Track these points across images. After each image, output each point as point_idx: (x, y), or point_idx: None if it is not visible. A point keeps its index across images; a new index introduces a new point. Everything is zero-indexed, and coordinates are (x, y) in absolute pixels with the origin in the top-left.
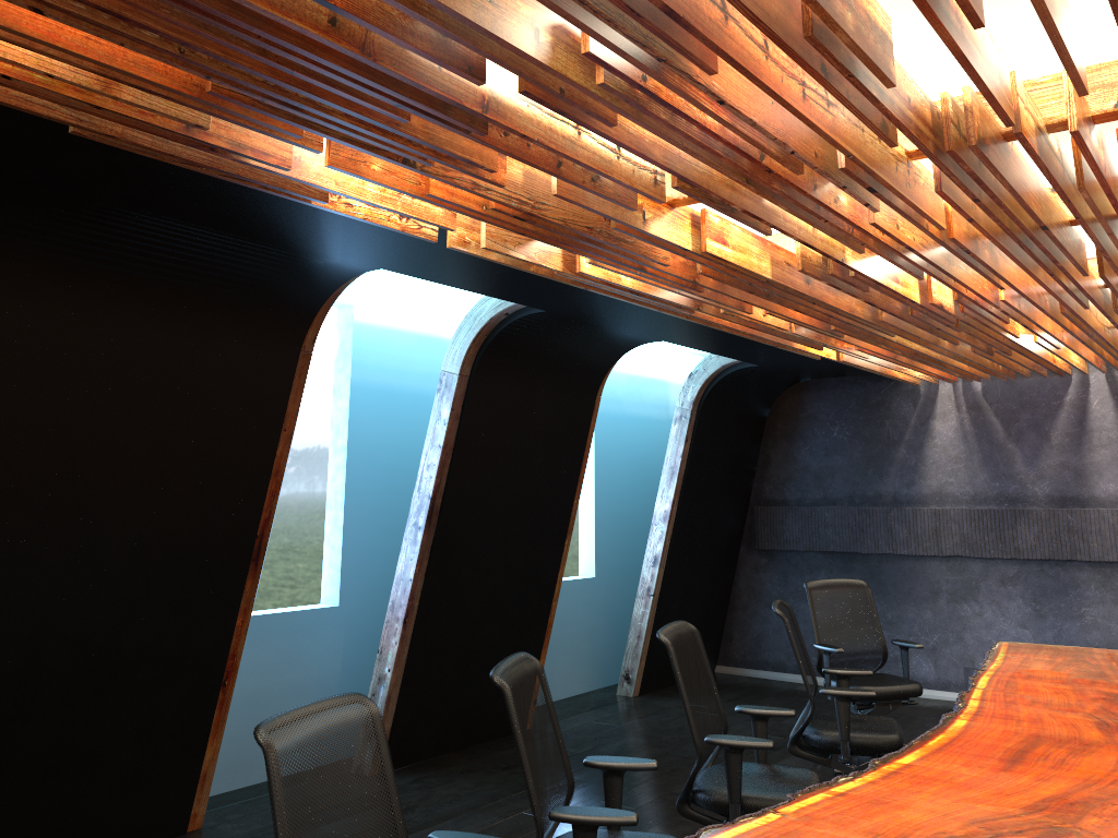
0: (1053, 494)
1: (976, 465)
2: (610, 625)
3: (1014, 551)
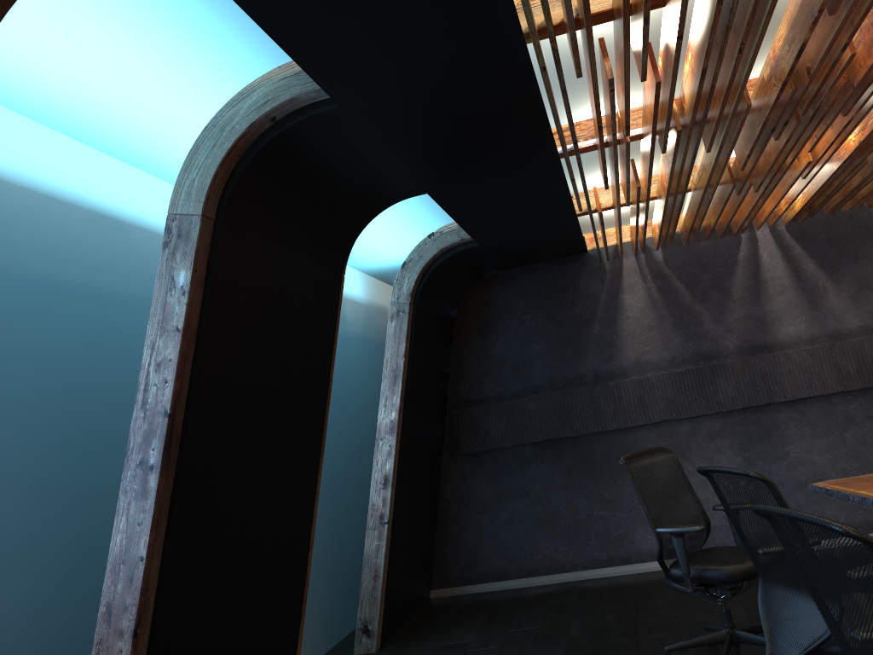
0: (742, 345)
1: (669, 330)
2: (328, 572)
3: (717, 405)
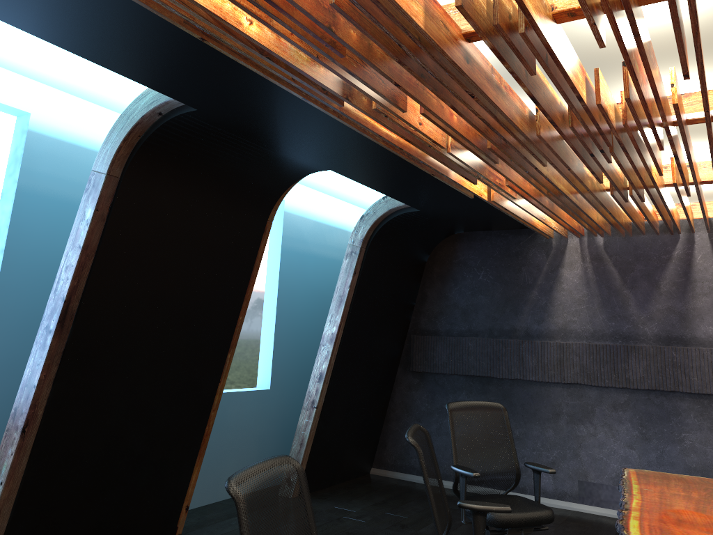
0: (660, 334)
1: (596, 307)
2: (281, 432)
3: (626, 381)
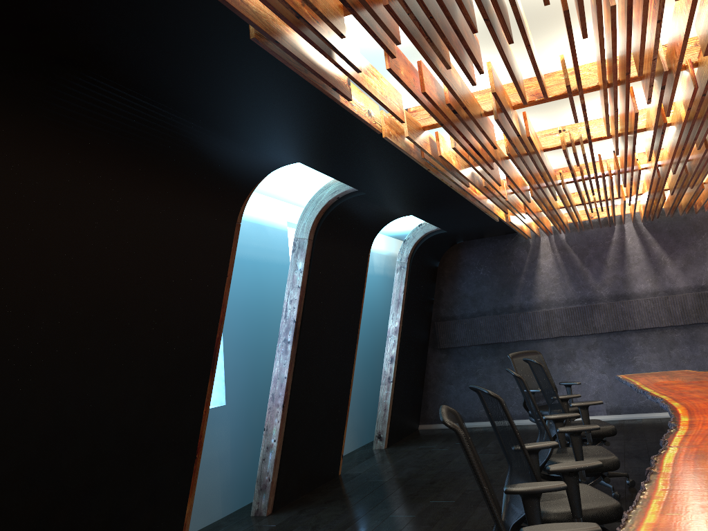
0: (611, 294)
1: (566, 282)
2: (360, 406)
3: (593, 329)
